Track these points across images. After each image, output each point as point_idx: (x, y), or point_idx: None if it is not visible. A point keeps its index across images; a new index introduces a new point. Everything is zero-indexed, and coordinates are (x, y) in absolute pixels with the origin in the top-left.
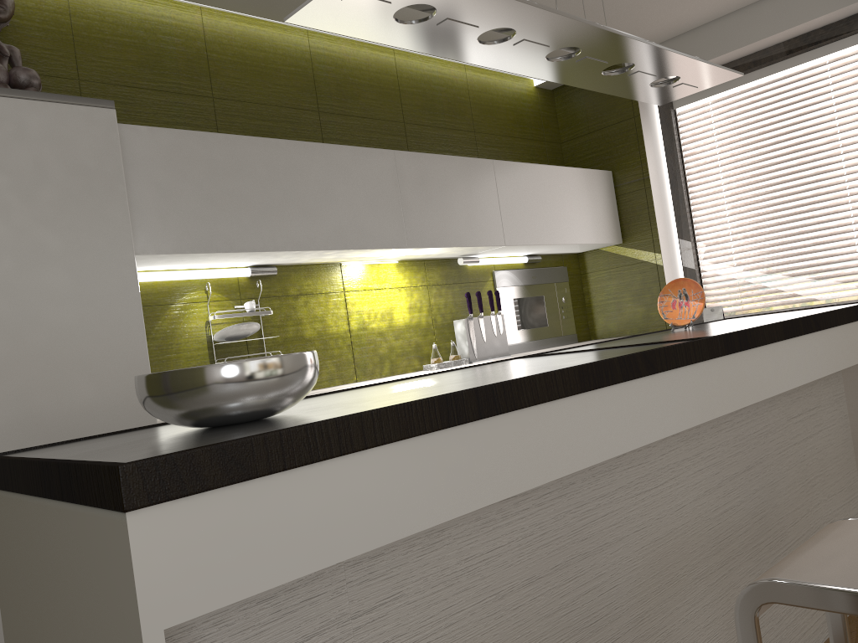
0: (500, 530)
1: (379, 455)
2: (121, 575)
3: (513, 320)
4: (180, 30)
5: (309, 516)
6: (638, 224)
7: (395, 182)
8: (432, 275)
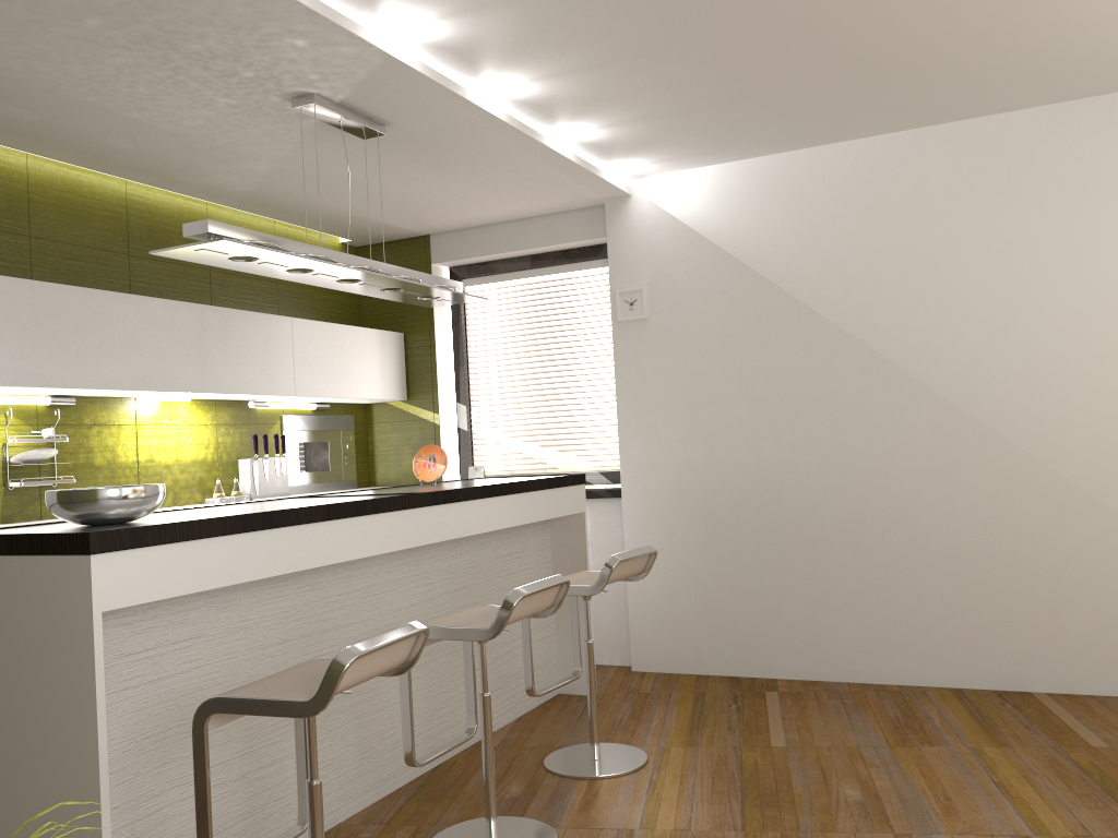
0: (268, 606)
1: (207, 542)
2: (81, 586)
3: (296, 462)
4: (5, 172)
5: (170, 569)
6: (422, 385)
7: (200, 333)
8: (223, 414)
